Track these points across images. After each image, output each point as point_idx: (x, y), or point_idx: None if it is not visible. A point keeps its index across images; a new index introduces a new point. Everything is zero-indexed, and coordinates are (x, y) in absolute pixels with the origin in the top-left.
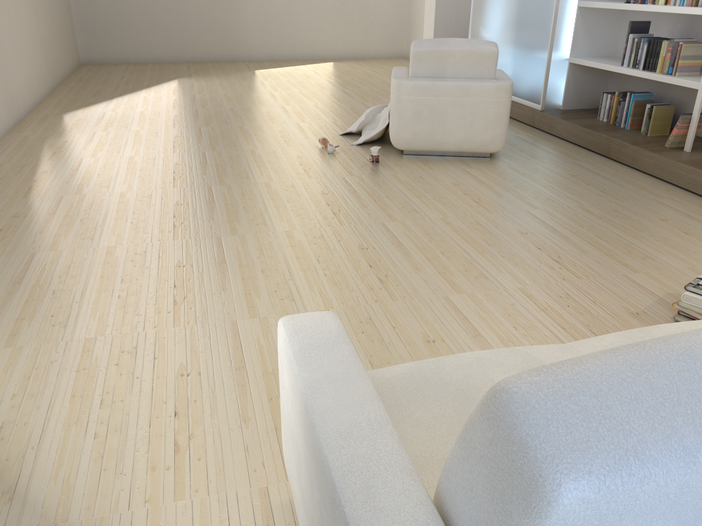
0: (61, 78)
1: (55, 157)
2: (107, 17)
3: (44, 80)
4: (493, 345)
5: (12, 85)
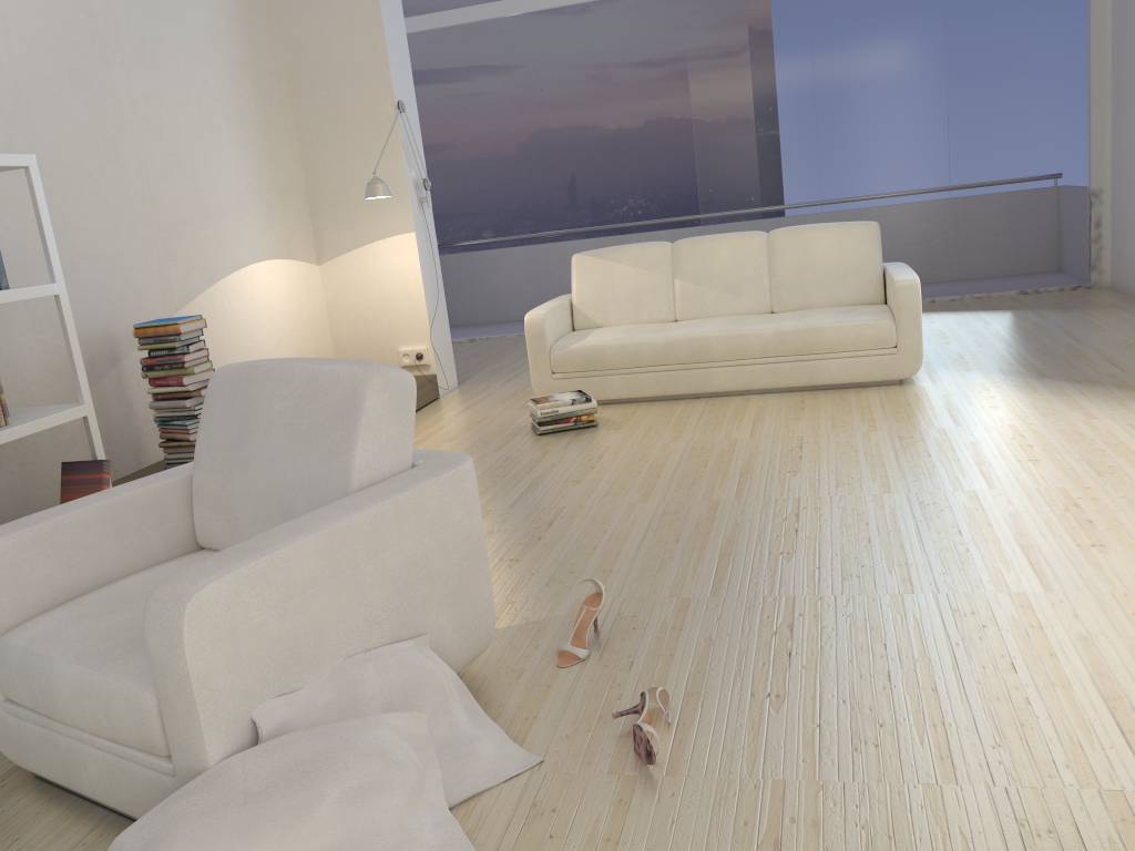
0: None
1: None
2: None
3: None
4: (751, 417)
5: None
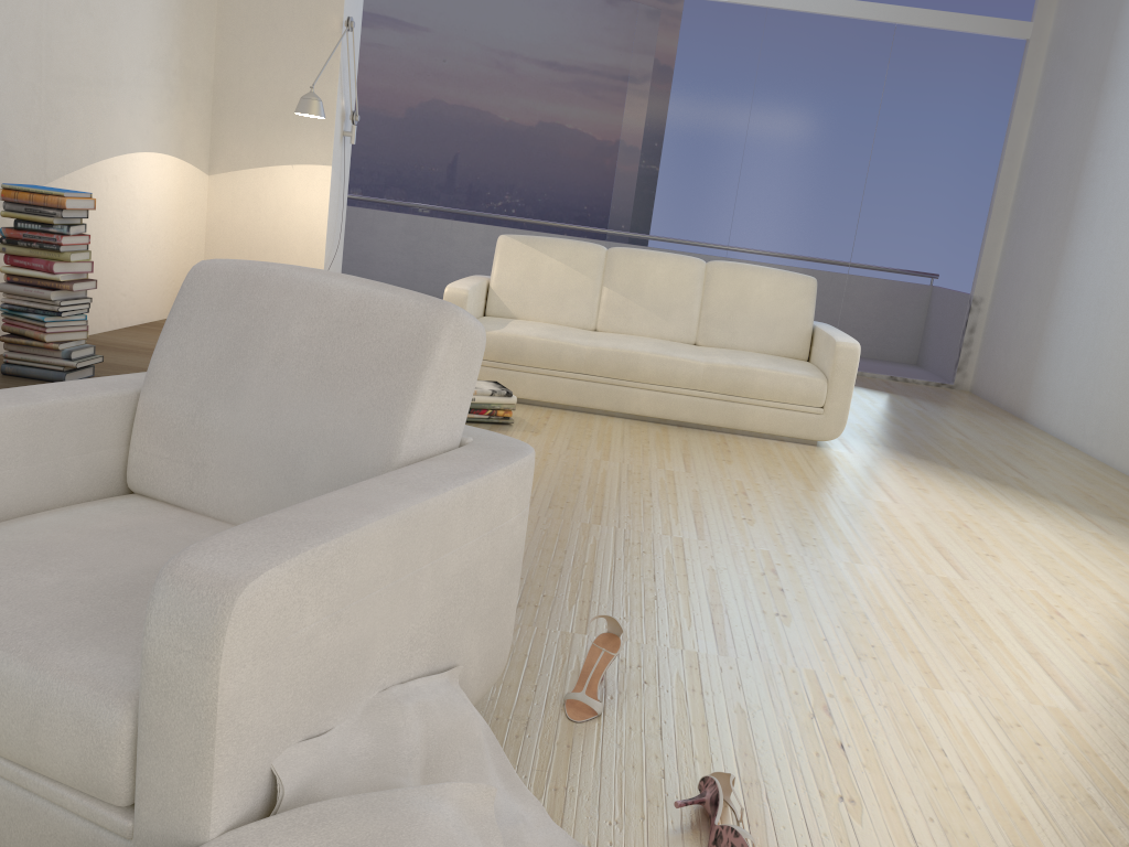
0: None
1: None
2: None
3: None
4: (678, 449)
5: None
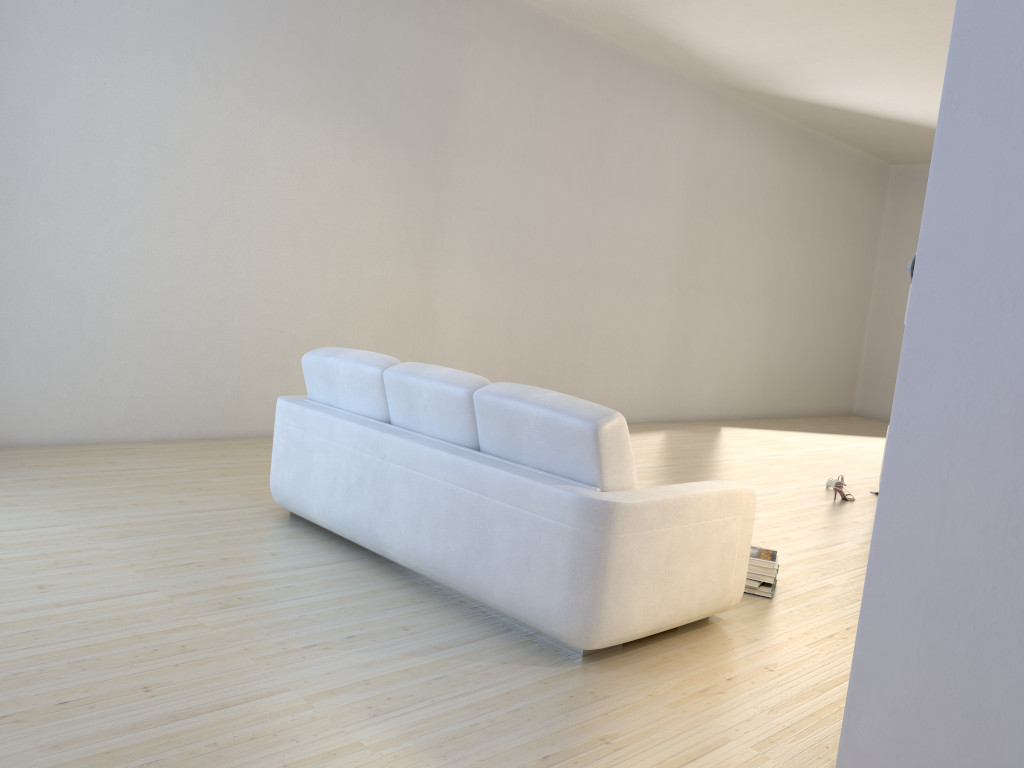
0: (790, 413)
1: (640, 434)
2: (894, 373)
3: (749, 404)
4: None
5: (686, 392)
